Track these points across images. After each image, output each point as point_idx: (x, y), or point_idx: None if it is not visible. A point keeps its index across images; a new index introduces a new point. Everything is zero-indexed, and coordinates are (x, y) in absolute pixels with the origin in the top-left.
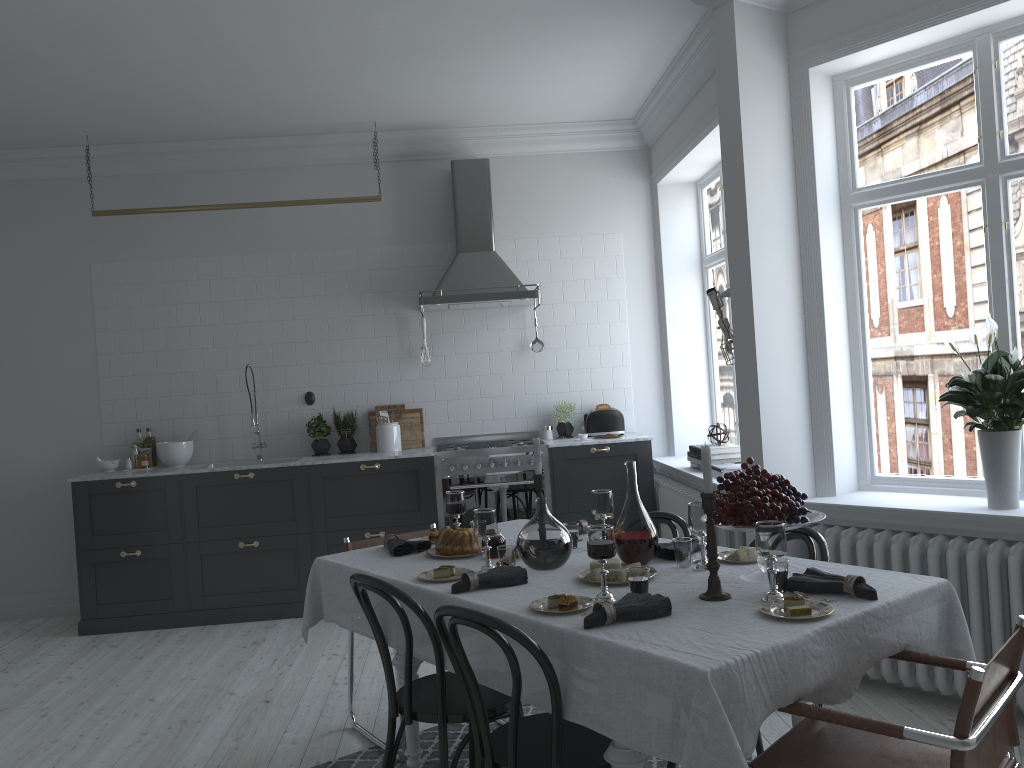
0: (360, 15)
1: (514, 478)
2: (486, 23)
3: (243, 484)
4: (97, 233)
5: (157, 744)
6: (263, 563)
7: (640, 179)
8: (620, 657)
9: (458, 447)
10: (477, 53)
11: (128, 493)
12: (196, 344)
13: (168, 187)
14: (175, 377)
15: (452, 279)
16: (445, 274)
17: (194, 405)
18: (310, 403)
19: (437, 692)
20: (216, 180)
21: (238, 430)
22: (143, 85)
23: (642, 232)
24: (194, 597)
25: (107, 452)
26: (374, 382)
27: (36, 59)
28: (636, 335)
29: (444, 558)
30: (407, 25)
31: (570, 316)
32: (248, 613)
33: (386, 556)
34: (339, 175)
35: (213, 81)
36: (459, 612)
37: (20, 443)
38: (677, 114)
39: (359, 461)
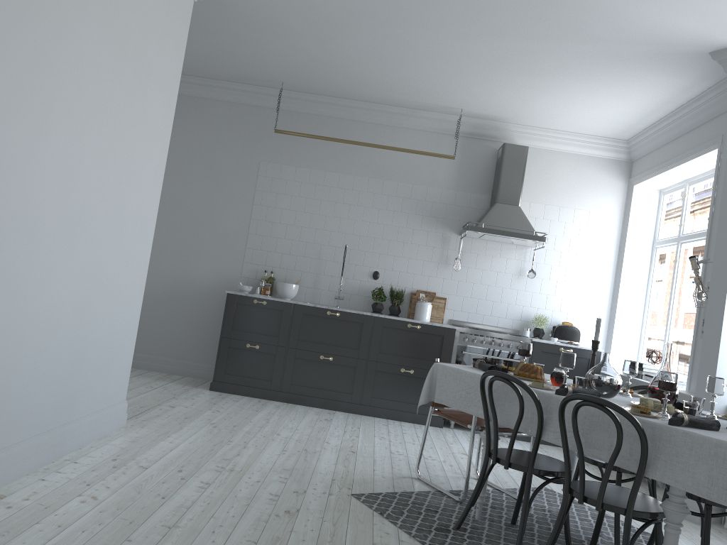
0: (503, 41)
1: (505, 355)
2: (576, 61)
3: (331, 319)
4: (268, 143)
5: (296, 457)
6: (332, 372)
7: (622, 180)
8: (703, 442)
9: (466, 328)
10: (557, 78)
11: (259, 308)
12: (313, 225)
13: (318, 124)
14: (295, 243)
15: (490, 218)
16: (485, 214)
17: (302, 263)
18: (375, 278)
19: (532, 452)
20: (348, 125)
21: (326, 285)
22: (341, 58)
23: (616, 215)
24: (285, 383)
25: (242, 281)
26: (419, 274)
27: (292, 31)
28: (597, 282)
29: (523, 379)
30: (527, 53)
31: (556, 260)
32: (316, 402)
33: (481, 371)
34: (426, 138)
35: (384, 64)
36: (591, 398)
37: (191, 263)
38: (667, 142)
39: (407, 321)
